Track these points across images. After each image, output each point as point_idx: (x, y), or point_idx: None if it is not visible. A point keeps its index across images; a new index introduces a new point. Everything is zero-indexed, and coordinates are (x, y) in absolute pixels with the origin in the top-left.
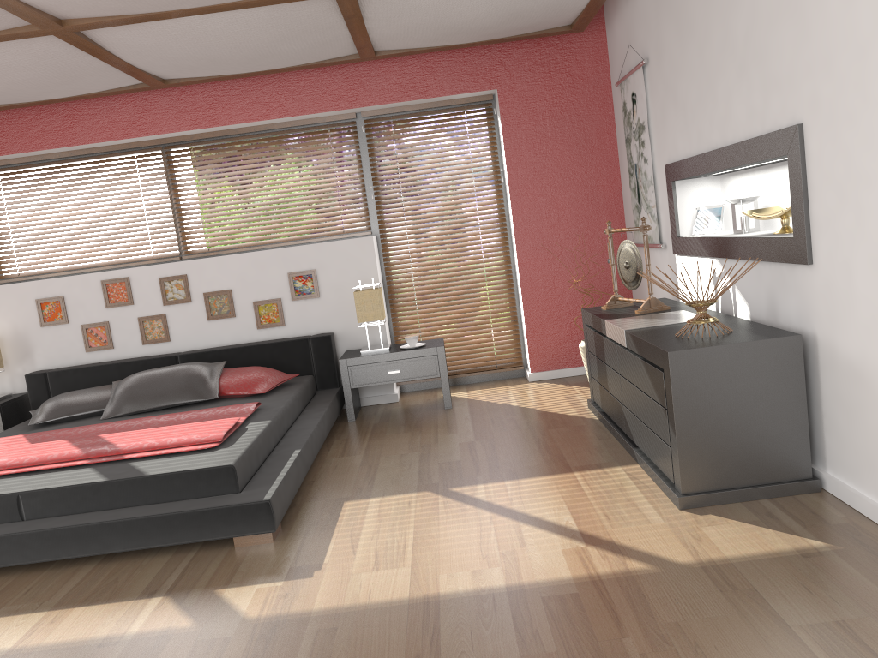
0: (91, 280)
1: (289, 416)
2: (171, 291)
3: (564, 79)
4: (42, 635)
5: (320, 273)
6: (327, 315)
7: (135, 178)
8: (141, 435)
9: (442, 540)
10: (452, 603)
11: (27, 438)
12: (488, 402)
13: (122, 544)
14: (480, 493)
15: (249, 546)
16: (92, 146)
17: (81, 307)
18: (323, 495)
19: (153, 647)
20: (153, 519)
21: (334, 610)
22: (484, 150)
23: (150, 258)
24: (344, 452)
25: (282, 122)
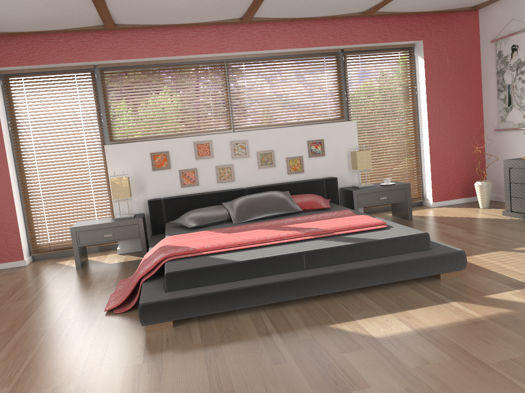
0: (187, 141)
1: None
2: (237, 150)
3: (457, 37)
4: (418, 323)
5: (325, 141)
6: (328, 167)
7: (204, 80)
8: (319, 224)
9: None
10: None
11: (215, 231)
12: (429, 216)
13: (382, 279)
14: None
15: (448, 278)
16: (183, 58)
17: (179, 158)
18: None
19: (513, 320)
20: (401, 263)
21: None
22: (407, 75)
23: (214, 130)
24: None
25: (298, 51)
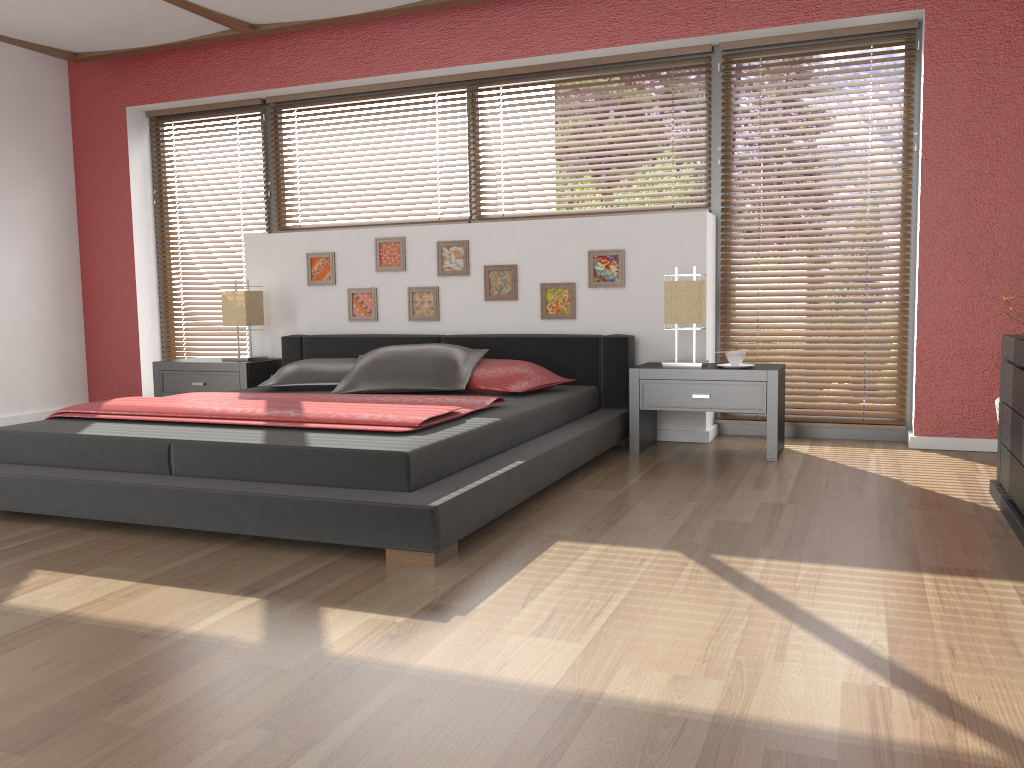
0: (364, 237)
1: (536, 424)
2: (448, 260)
3: None
4: (105, 606)
5: (629, 255)
6: (630, 312)
7: (433, 122)
8: (339, 407)
9: (657, 619)
10: (612, 715)
11: (240, 395)
12: (833, 462)
13: (256, 526)
14: (754, 570)
15: (403, 565)
16: (391, 80)
17: (350, 267)
18: (537, 528)
19: (194, 656)
20: (294, 502)
21: (440, 674)
22: (892, 102)
23: (436, 220)
24: (599, 485)
25: (613, 55)
